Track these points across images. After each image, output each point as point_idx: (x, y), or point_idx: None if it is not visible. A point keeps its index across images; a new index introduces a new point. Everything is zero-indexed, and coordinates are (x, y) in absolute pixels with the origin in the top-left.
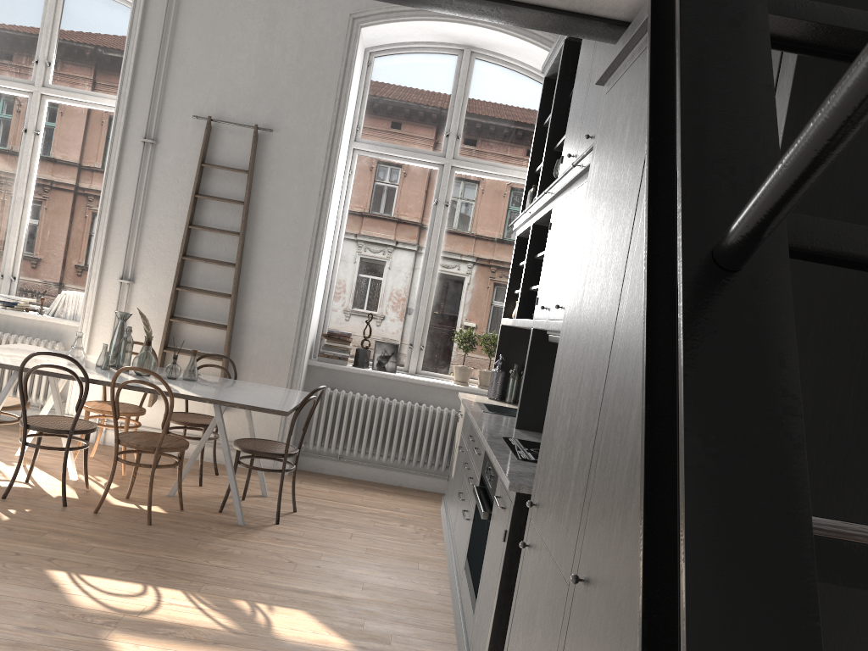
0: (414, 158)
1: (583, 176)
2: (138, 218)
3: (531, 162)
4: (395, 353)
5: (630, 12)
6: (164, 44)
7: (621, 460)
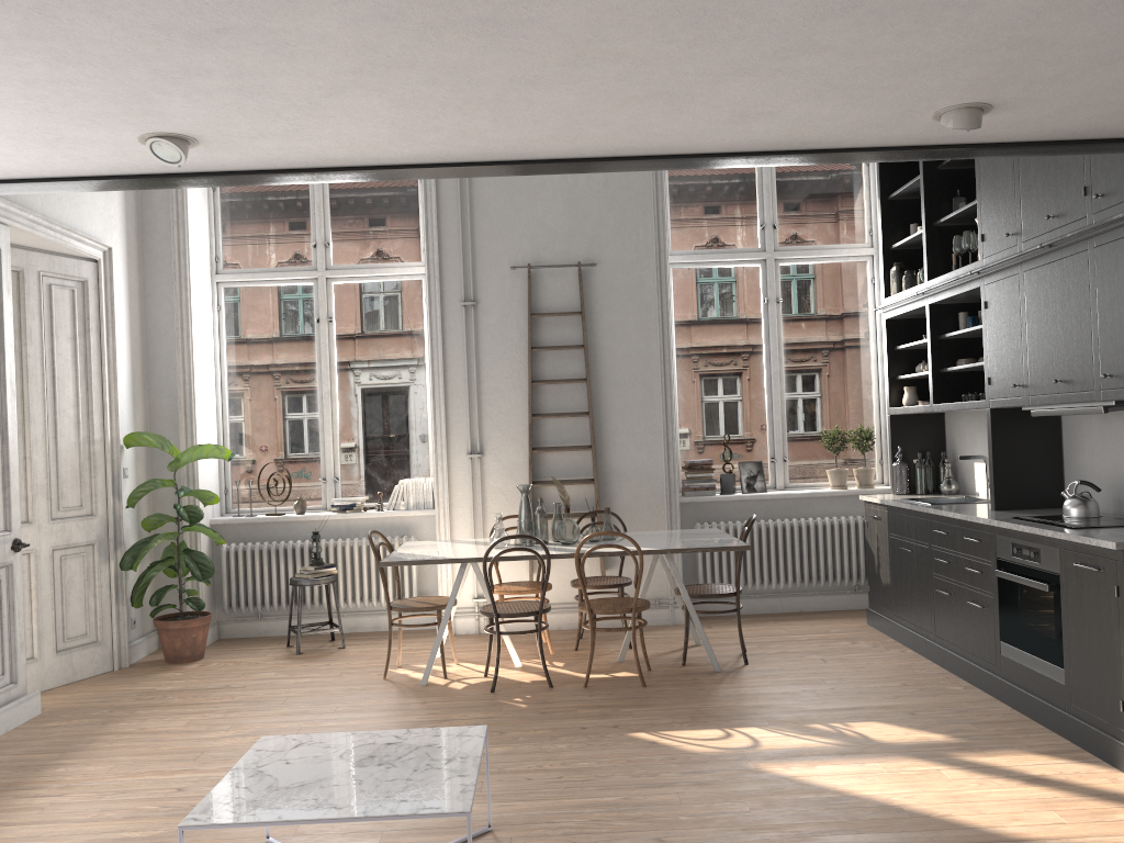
0: (733, 259)
1: (1049, 254)
2: (475, 386)
3: (883, 239)
4: (760, 470)
5: None
6: (462, 199)
7: None
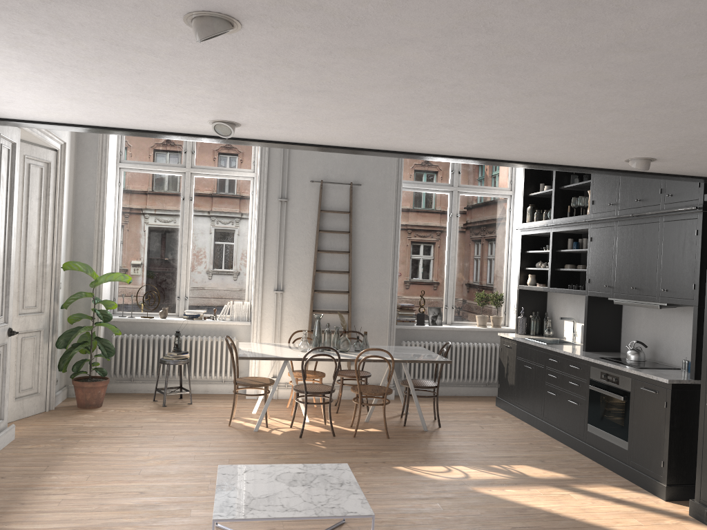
0: (435, 188)
1: (635, 220)
2: (283, 250)
3: (524, 189)
4: (439, 313)
5: None
6: None
7: None
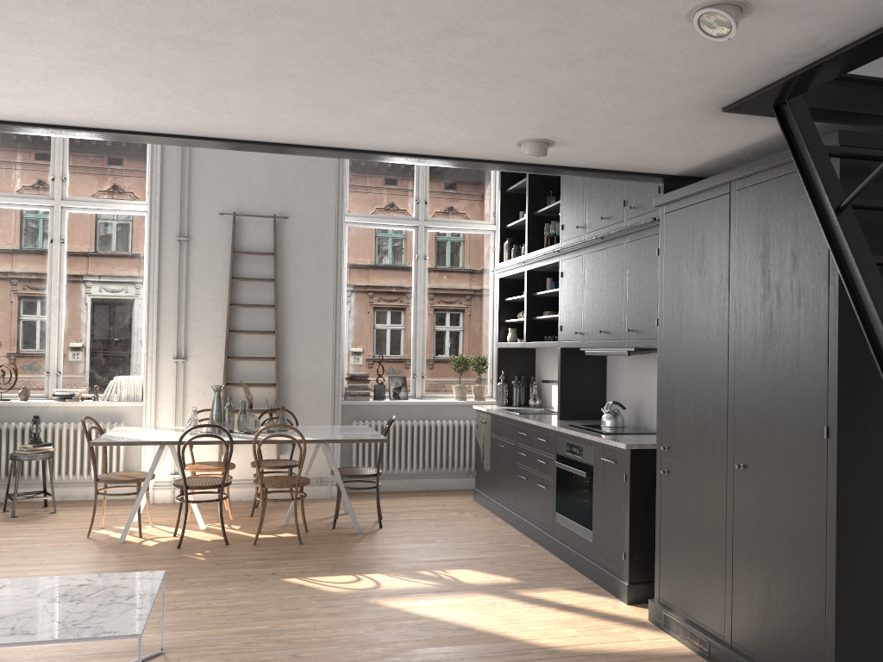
0: (394, 223)
1: (601, 244)
2: (184, 305)
3: (500, 220)
4: (404, 383)
5: (680, 172)
6: (183, 155)
7: (759, 404)
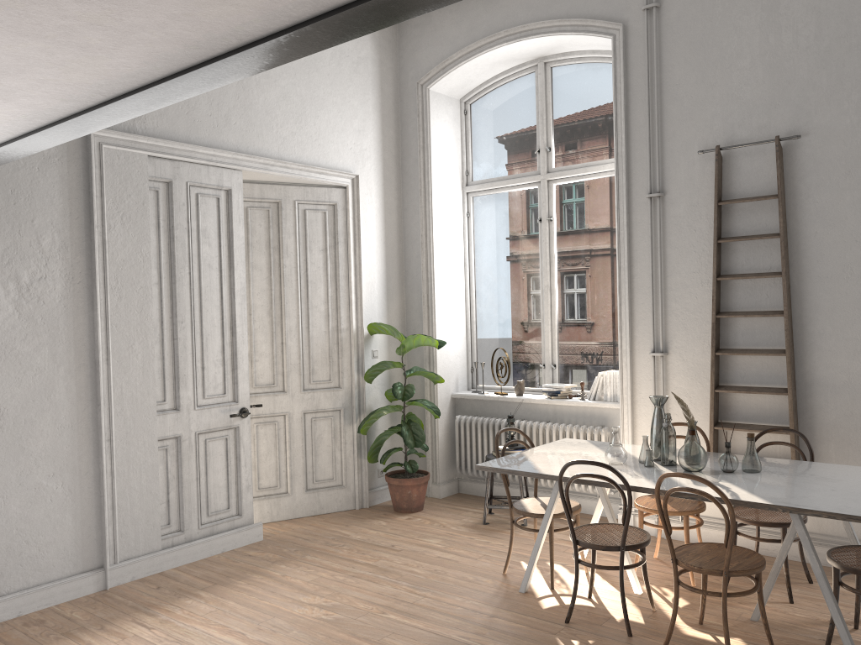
0: None
1: None
2: (658, 282)
3: None
4: None
5: None
6: (651, 85)
7: None
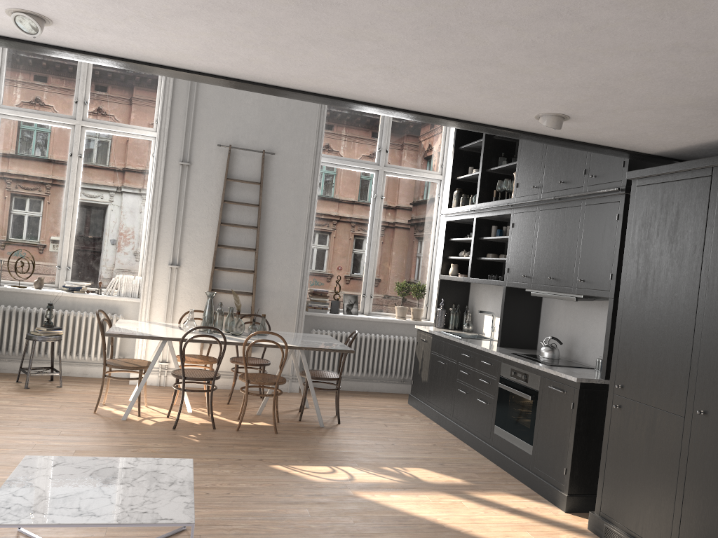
0: (359, 166)
1: (557, 203)
2: (181, 220)
3: (452, 172)
4: (356, 301)
5: (657, 152)
6: (191, 92)
7: None
